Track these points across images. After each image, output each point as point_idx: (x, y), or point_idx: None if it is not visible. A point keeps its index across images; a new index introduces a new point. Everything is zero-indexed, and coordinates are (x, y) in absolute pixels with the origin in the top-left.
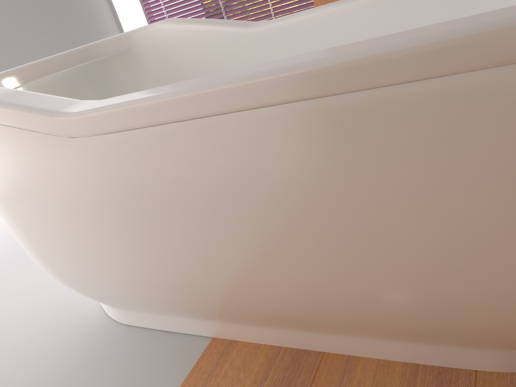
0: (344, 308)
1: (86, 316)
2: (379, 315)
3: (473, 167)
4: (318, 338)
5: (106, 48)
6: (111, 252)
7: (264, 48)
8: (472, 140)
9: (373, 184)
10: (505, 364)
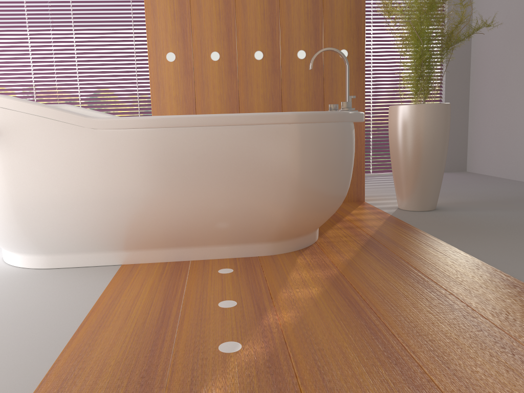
0: (212, 220)
1: (5, 270)
2: (226, 223)
3: (265, 153)
4: (190, 251)
5: None
6: (85, 196)
7: None
8: (265, 144)
9: (234, 158)
10: (269, 250)
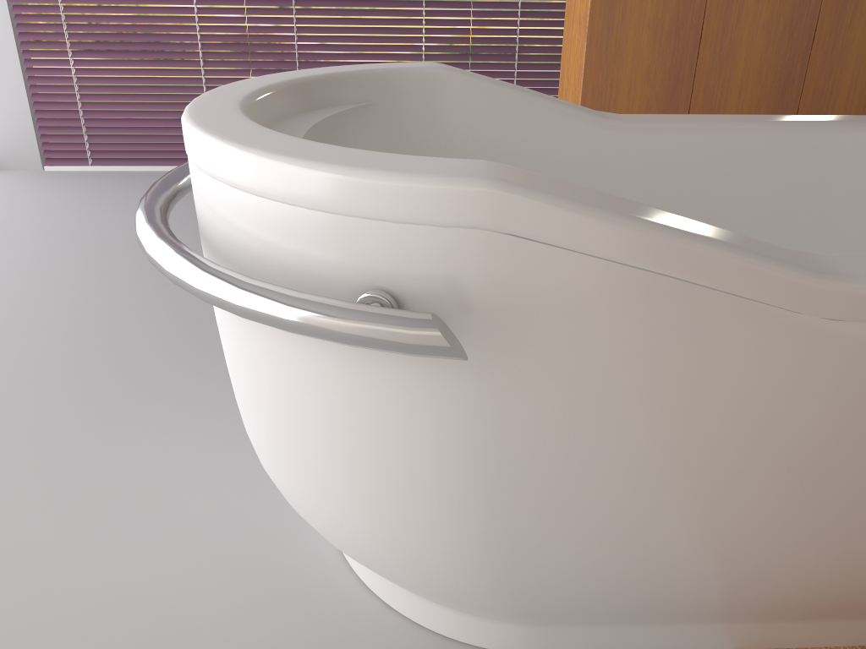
0: None
1: None
2: None
3: None
4: None
5: (338, 91)
6: (729, 521)
7: (623, 159)
8: None
9: None
10: None
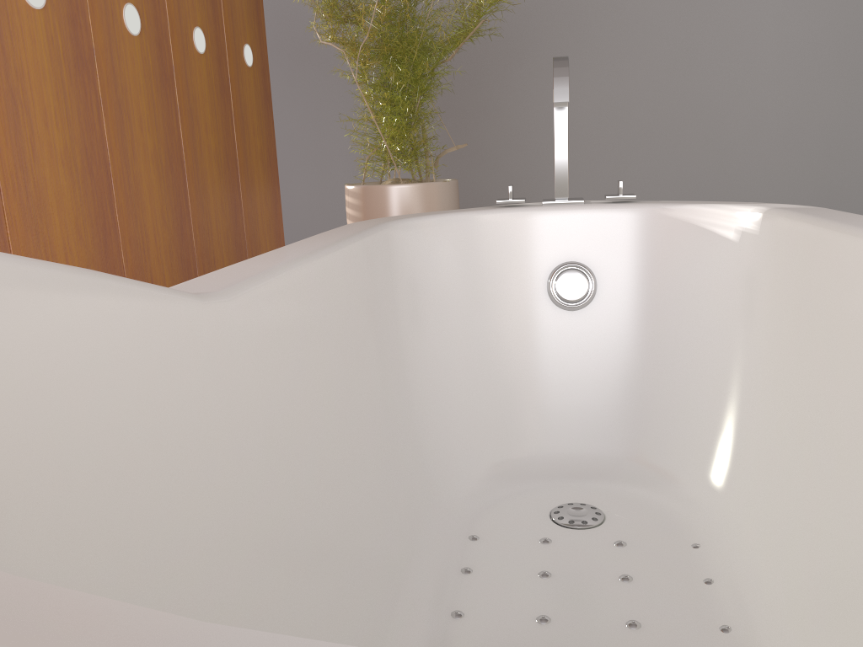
0: None
1: None
2: None
3: None
4: None
5: None
6: None
7: (237, 362)
8: None
9: None
10: None
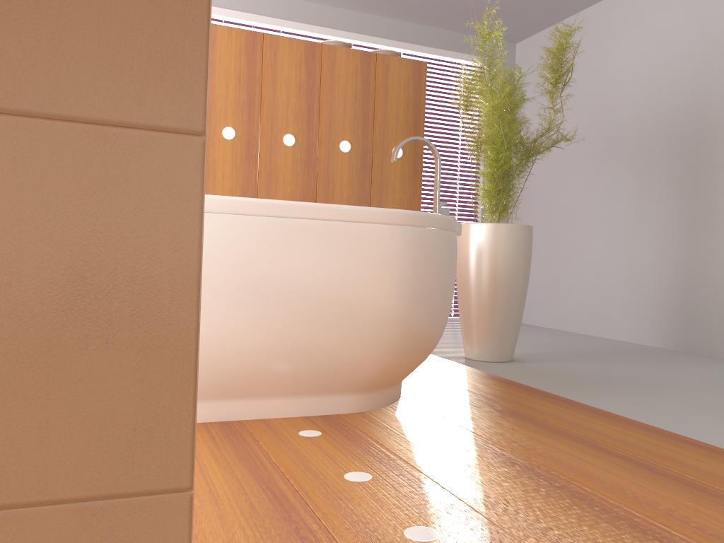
0: (284, 357)
1: None
2: (303, 362)
3: (367, 264)
4: (241, 406)
5: None
6: None
7: None
8: (369, 251)
9: (326, 267)
10: (354, 405)
